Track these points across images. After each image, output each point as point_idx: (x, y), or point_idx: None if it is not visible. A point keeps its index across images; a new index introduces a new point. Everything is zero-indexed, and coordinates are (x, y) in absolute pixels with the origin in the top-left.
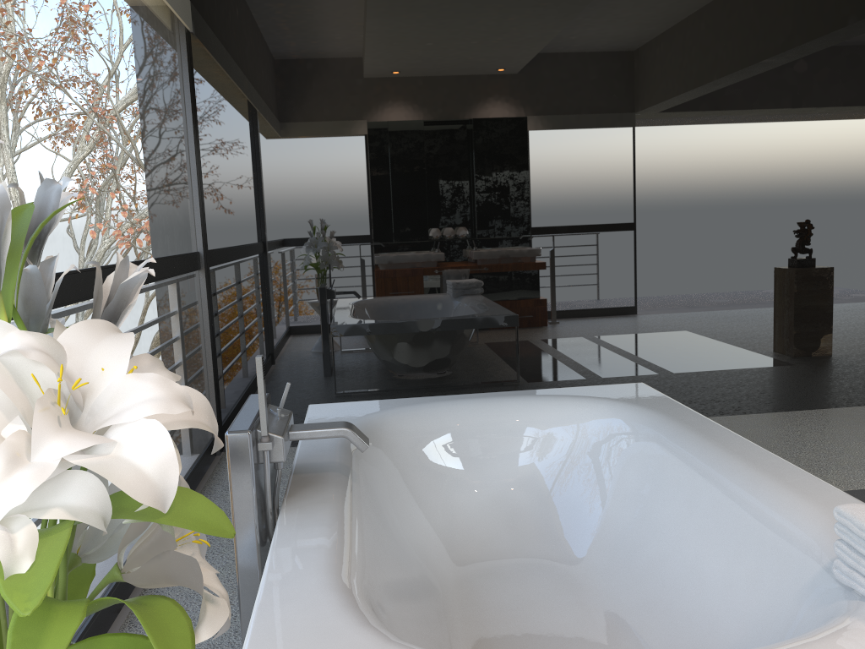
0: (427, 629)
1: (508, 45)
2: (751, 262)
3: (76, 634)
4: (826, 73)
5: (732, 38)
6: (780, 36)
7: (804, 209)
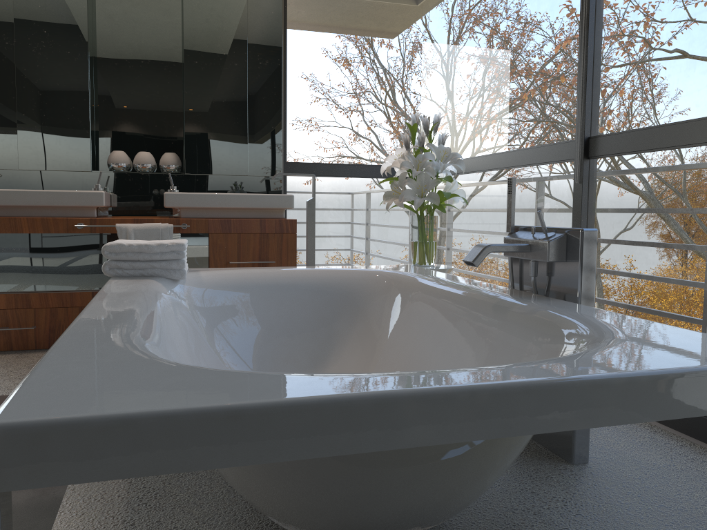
0: None
1: None
2: None
3: None
4: None
5: None
6: None
7: None
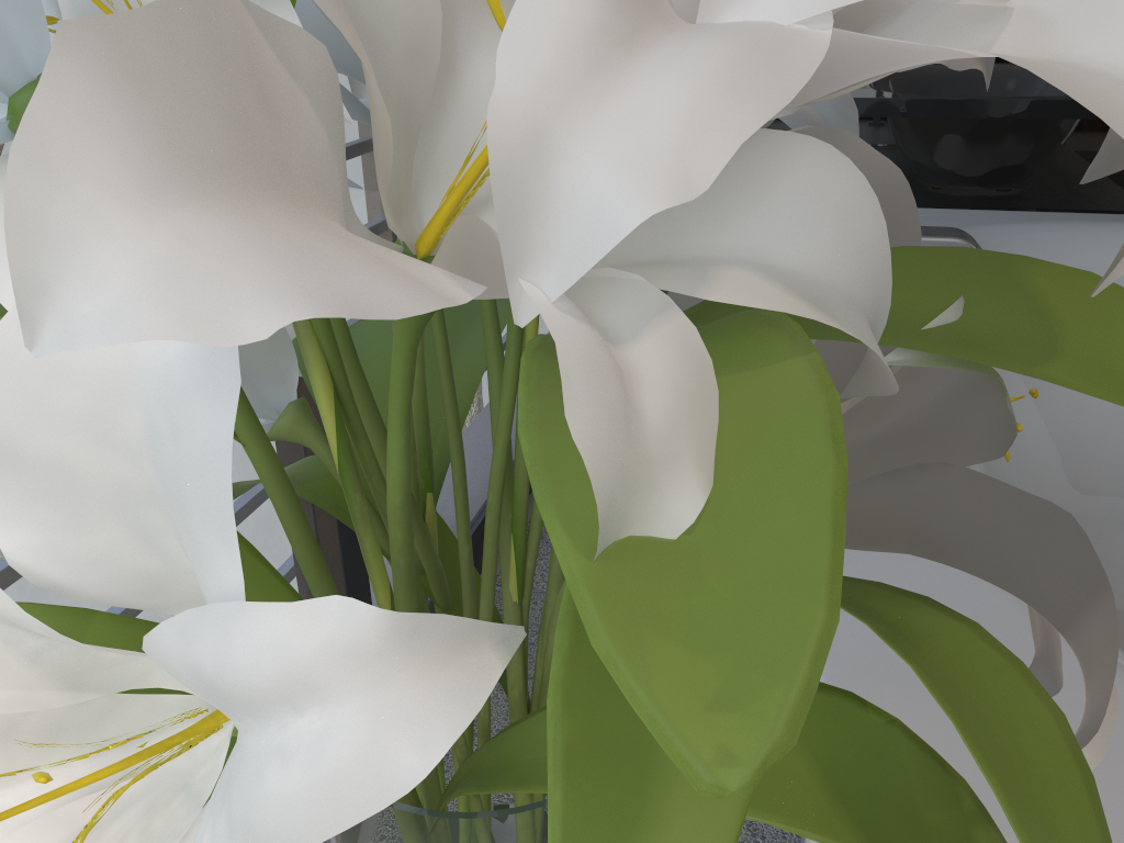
0: None
1: None
2: None
3: (481, 475)
4: None
5: None
6: None
7: None
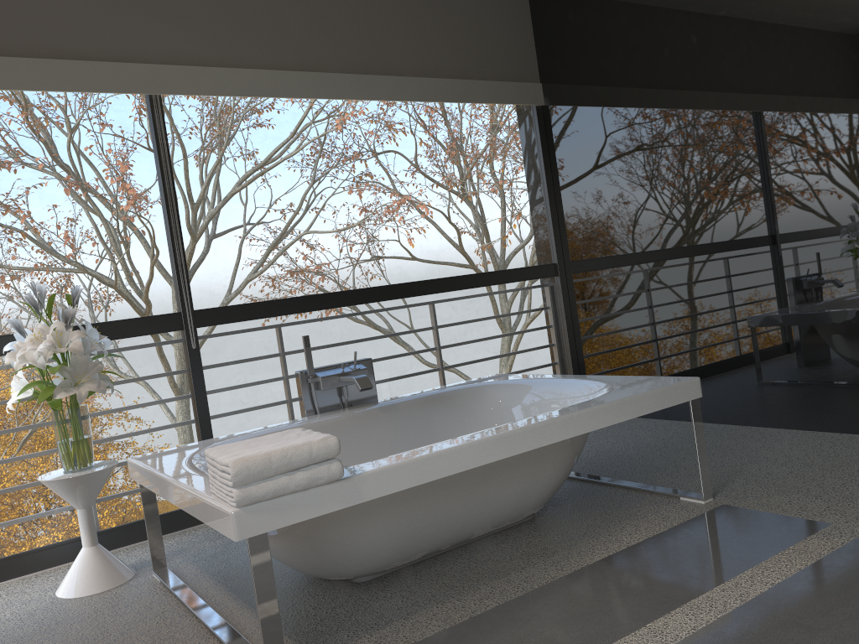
0: None
1: (758, 32)
2: None
3: None
4: None
5: None
6: None
7: None
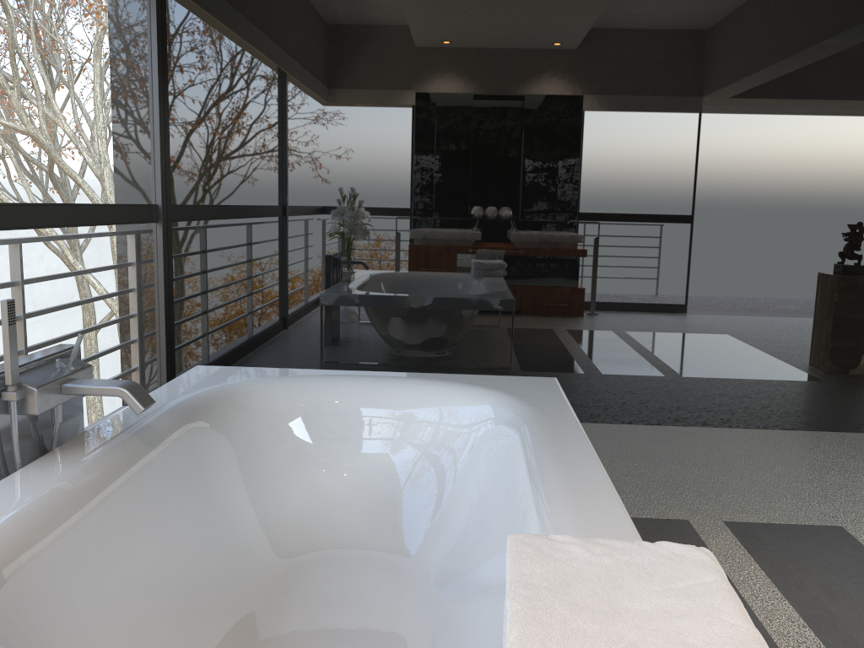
0: (191, 612)
1: (491, 5)
2: (749, 260)
3: None
4: (857, 51)
5: (747, 7)
6: (805, 7)
7: (818, 205)
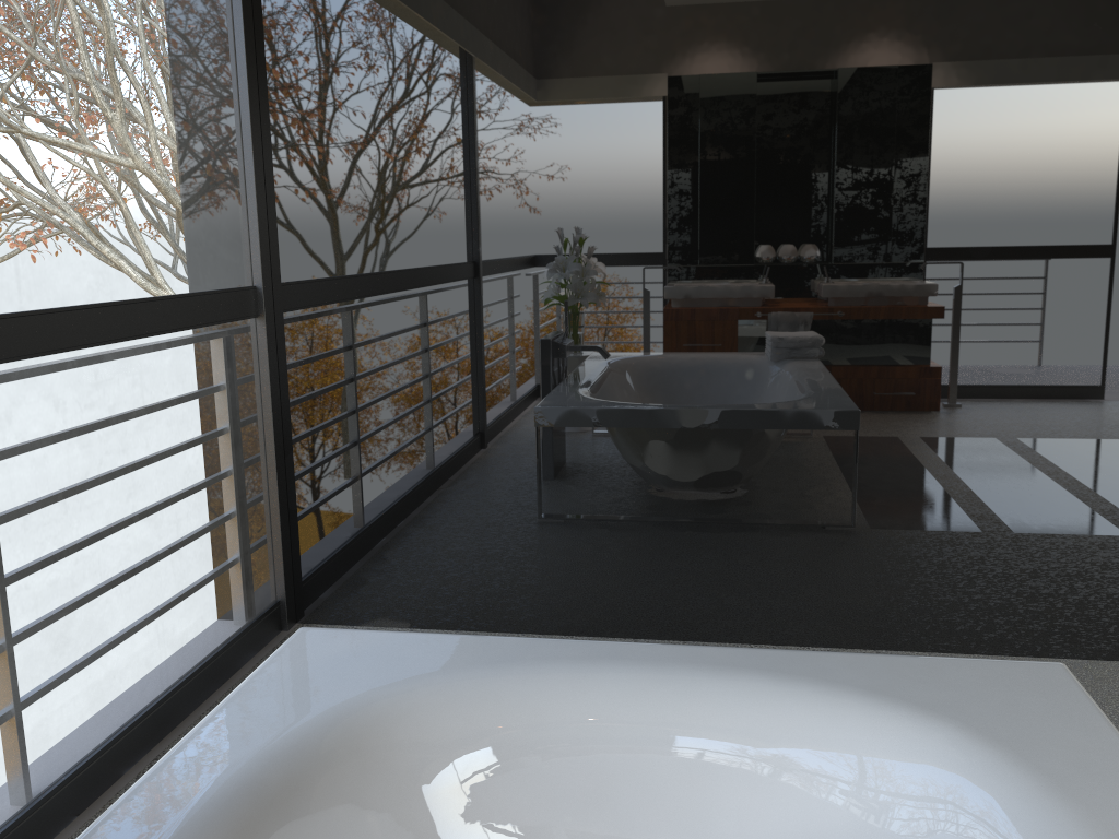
0: None
1: None
2: None
3: None
4: None
5: None
6: None
7: None
